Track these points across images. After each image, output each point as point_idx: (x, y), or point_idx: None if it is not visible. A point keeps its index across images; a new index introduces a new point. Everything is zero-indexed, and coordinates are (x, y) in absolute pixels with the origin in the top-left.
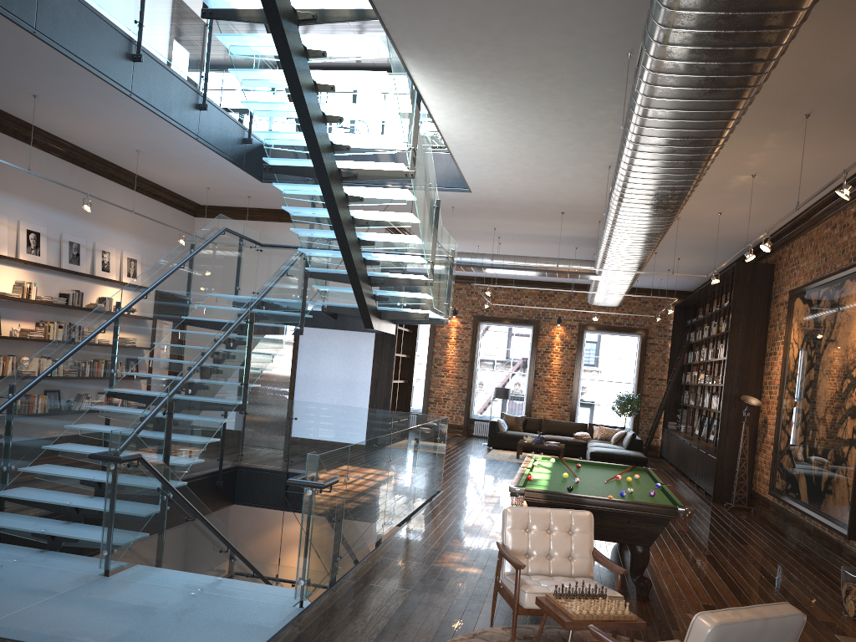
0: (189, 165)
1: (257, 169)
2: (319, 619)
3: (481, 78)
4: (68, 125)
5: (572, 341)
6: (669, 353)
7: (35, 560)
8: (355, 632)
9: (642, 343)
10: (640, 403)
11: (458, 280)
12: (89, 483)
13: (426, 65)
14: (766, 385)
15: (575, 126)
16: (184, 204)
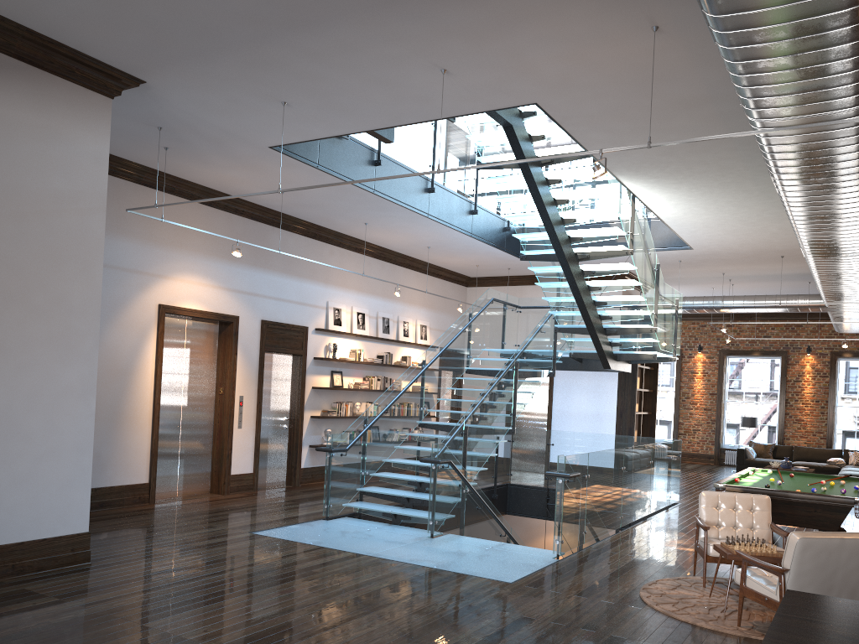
0: (464, 252)
1: (514, 248)
2: (569, 564)
3: (677, 180)
4: (383, 237)
5: (824, 369)
6: None
7: (387, 528)
8: (593, 571)
9: None
10: None
11: (701, 318)
12: (413, 483)
13: (634, 178)
14: None
15: (765, 198)
16: (458, 278)
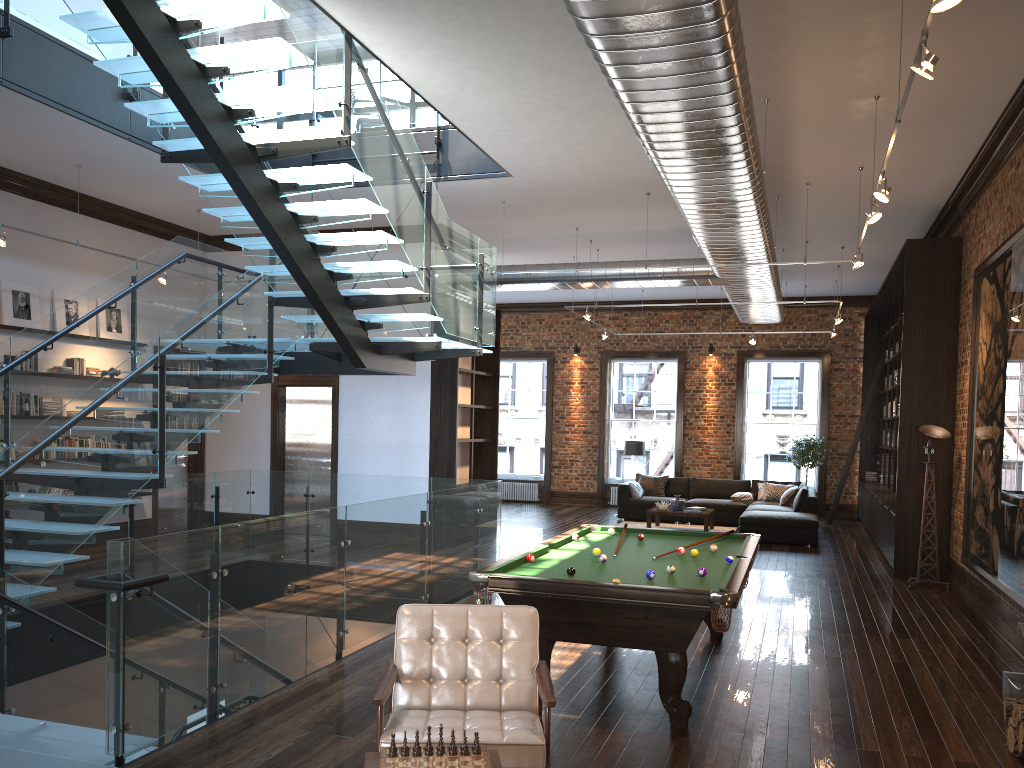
0: (152, 180)
1: None
2: None
3: None
4: None
5: (730, 374)
6: (861, 380)
7: None
8: None
9: (823, 370)
10: (826, 449)
11: (578, 308)
12: None
13: None
14: (959, 409)
15: (579, 47)
16: (186, 236)
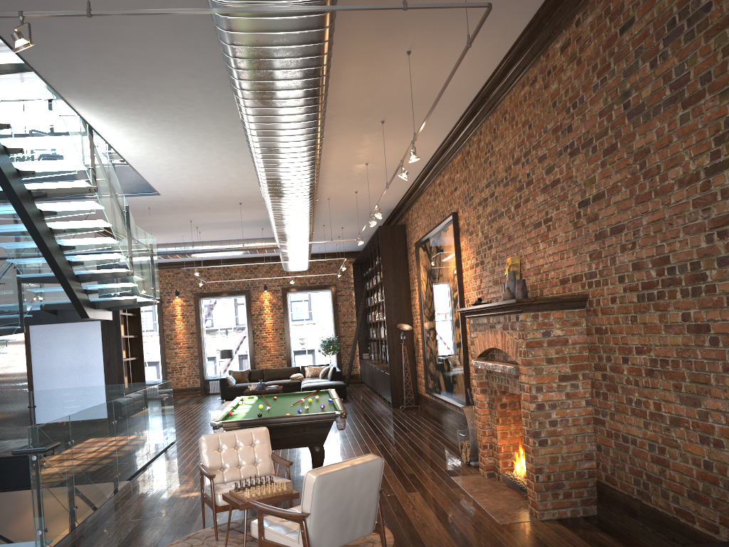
0: None
1: None
2: None
3: (136, 110)
4: None
5: (278, 302)
6: (354, 300)
7: None
8: None
9: (333, 296)
10: (340, 343)
11: (175, 266)
12: None
13: (87, 103)
14: (414, 314)
15: (224, 140)
16: None
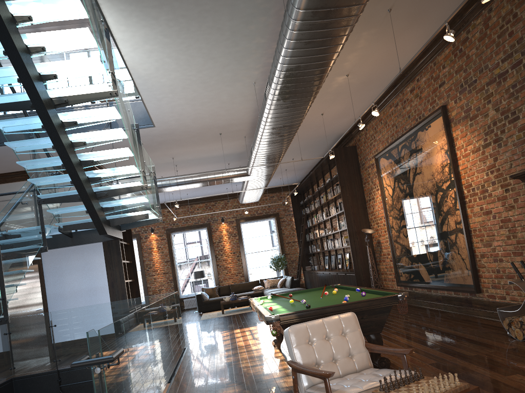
0: None
1: None
2: None
3: None
4: None
5: (234, 231)
6: (294, 224)
7: None
8: None
9: (277, 222)
10: (286, 259)
11: None
12: None
13: None
14: (373, 220)
15: (231, 45)
16: None
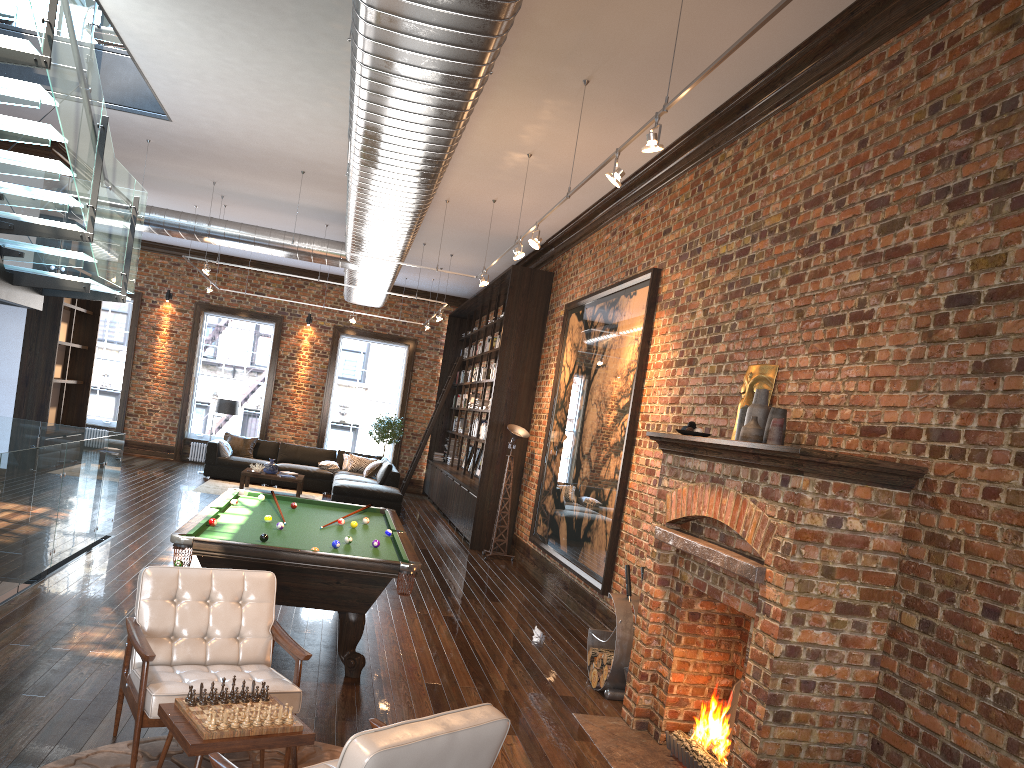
0: None
1: None
2: None
3: None
4: None
5: (324, 347)
6: (440, 370)
7: None
8: None
9: (409, 357)
10: (404, 428)
11: (175, 252)
12: None
13: None
14: (536, 414)
15: (304, 42)
16: None
